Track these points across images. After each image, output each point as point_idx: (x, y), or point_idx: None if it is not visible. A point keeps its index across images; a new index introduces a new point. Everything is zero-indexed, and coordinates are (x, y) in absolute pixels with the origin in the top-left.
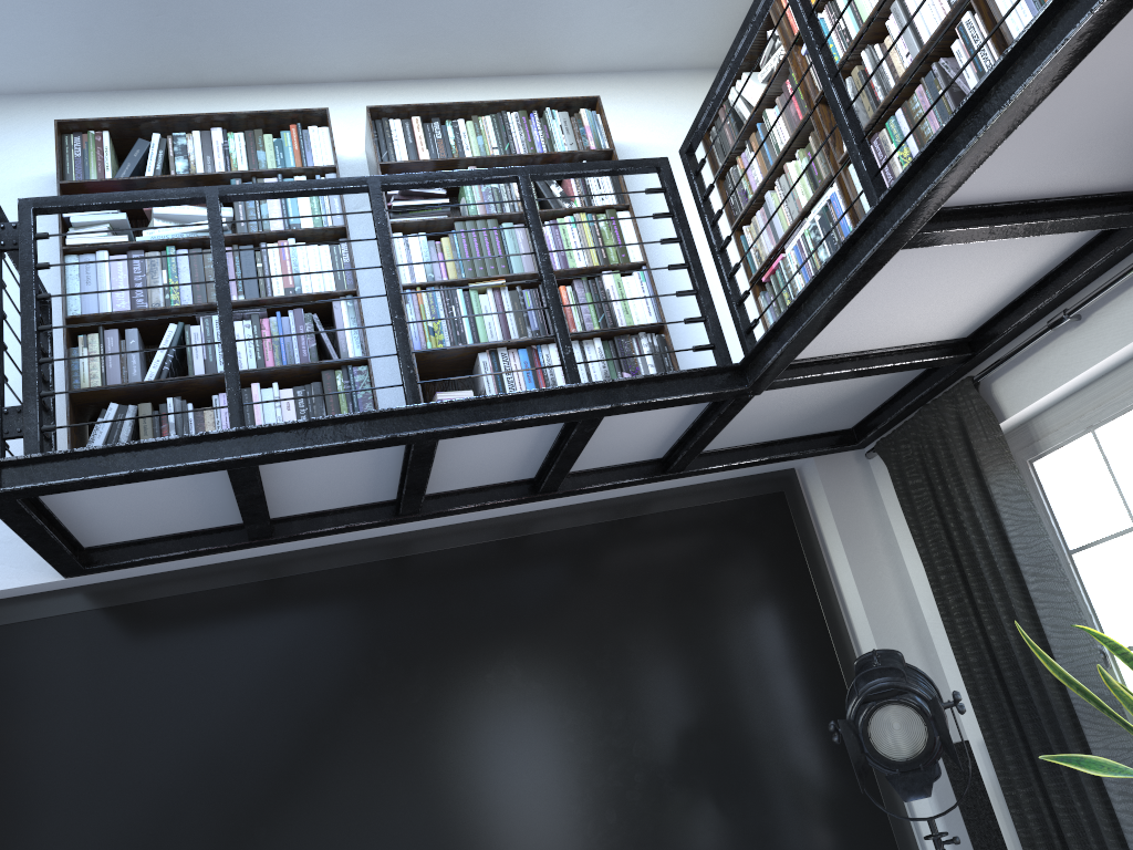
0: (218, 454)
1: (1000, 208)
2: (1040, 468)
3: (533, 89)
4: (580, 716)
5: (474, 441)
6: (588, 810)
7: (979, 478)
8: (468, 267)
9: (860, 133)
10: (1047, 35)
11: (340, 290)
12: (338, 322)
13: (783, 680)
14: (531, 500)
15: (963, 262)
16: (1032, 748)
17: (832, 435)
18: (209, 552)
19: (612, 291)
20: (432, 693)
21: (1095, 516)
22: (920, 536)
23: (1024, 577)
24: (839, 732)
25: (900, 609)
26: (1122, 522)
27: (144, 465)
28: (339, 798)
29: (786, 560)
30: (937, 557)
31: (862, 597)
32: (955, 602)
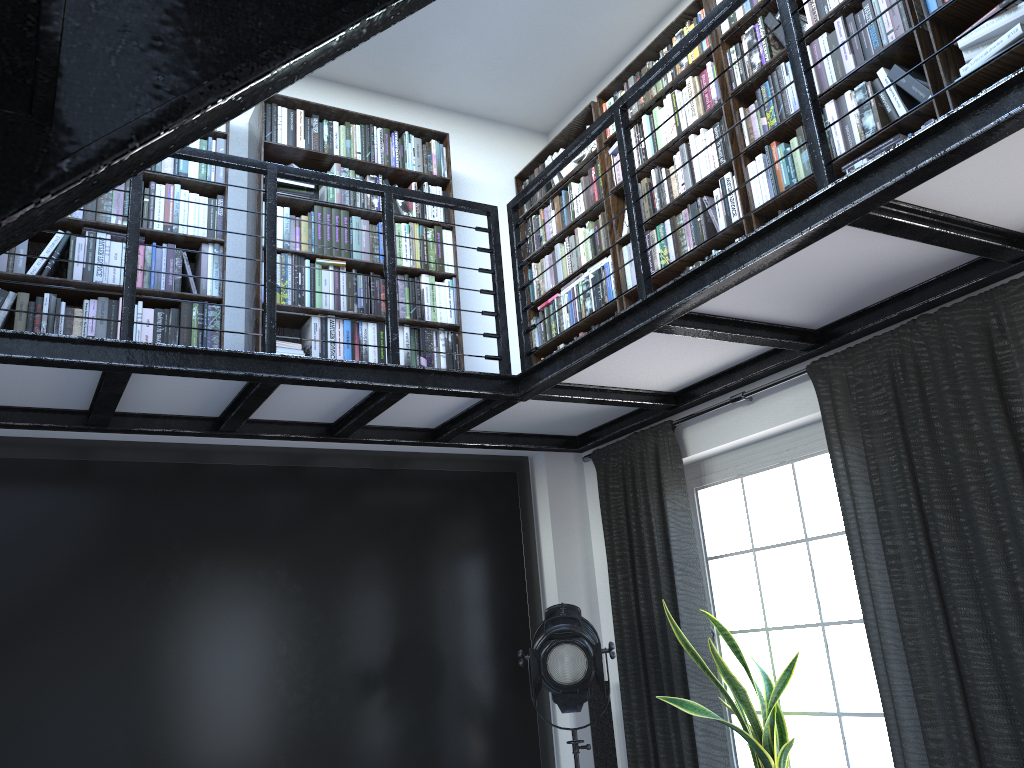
0: (107, 358)
1: (720, 320)
2: (701, 495)
3: (395, 109)
4: (326, 617)
5: (302, 387)
6: (317, 690)
7: (660, 494)
8: (318, 244)
9: (644, 245)
10: (774, 234)
11: (211, 238)
12: (203, 263)
13: (485, 615)
14: (326, 440)
15: (687, 345)
16: (651, 692)
17: (562, 438)
18: (50, 428)
19: (426, 291)
20: (211, 578)
21: (730, 537)
22: (608, 526)
23: (674, 570)
24: (524, 658)
25: (581, 577)
26: (745, 545)
27: (43, 354)
28: (117, 650)
29: (507, 525)
30: (617, 544)
31: (556, 563)
32: (622, 579)
